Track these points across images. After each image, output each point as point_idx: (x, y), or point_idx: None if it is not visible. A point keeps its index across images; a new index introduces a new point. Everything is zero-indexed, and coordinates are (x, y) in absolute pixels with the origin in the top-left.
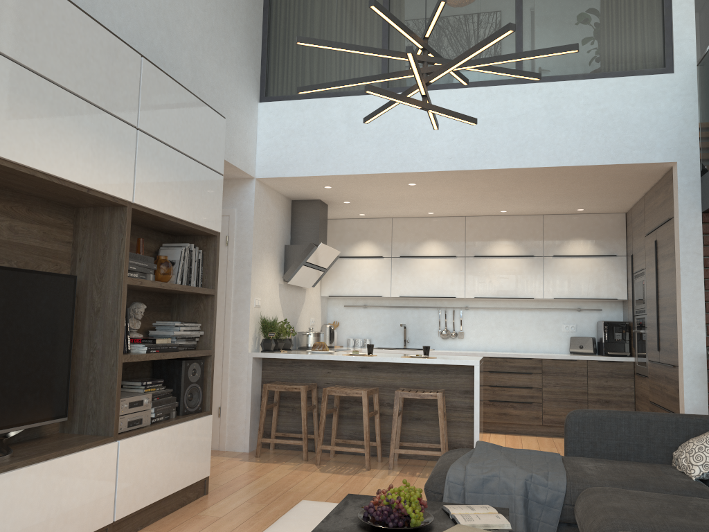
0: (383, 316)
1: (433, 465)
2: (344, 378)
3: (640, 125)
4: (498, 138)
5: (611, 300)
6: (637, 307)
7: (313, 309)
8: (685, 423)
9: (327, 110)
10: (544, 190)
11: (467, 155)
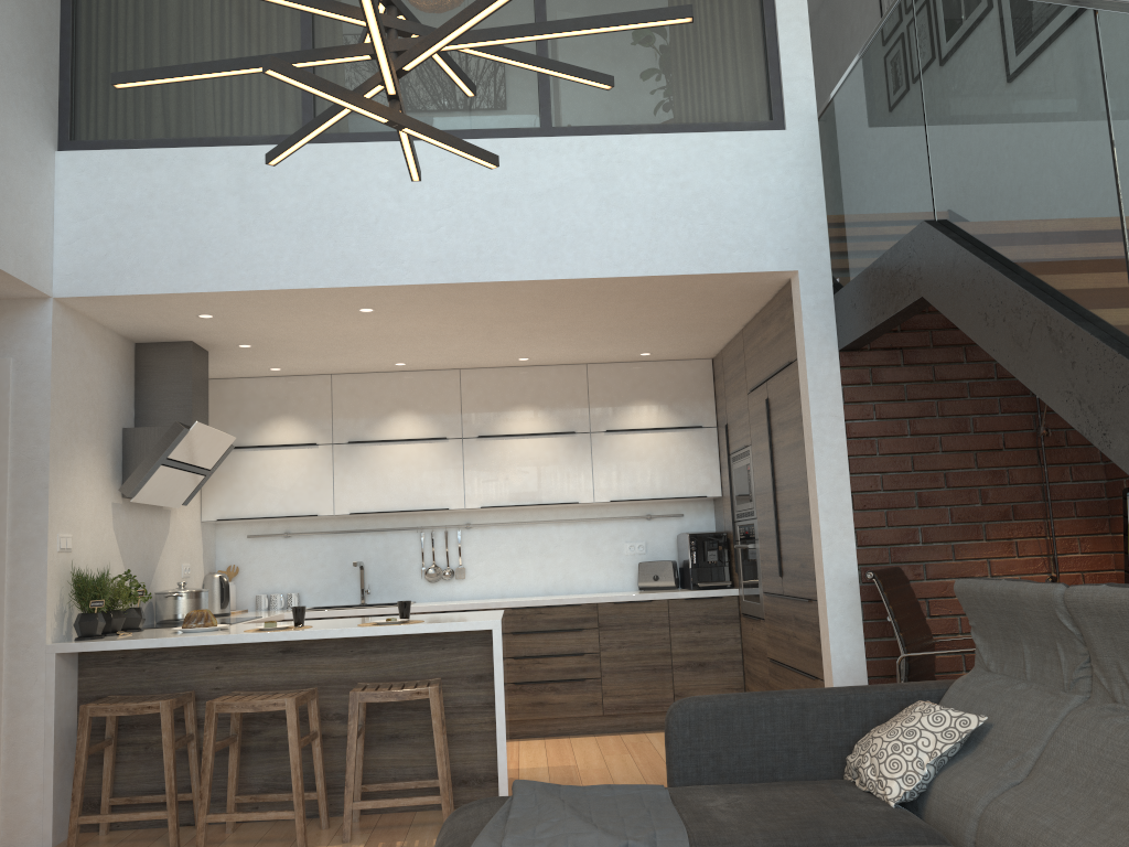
0: (322, 551)
1: (427, 821)
2: (250, 676)
3: (741, 211)
4: (517, 229)
5: (696, 499)
6: (739, 507)
7: (187, 547)
8: (859, 703)
9: (198, 170)
10: (592, 321)
11: (463, 257)
